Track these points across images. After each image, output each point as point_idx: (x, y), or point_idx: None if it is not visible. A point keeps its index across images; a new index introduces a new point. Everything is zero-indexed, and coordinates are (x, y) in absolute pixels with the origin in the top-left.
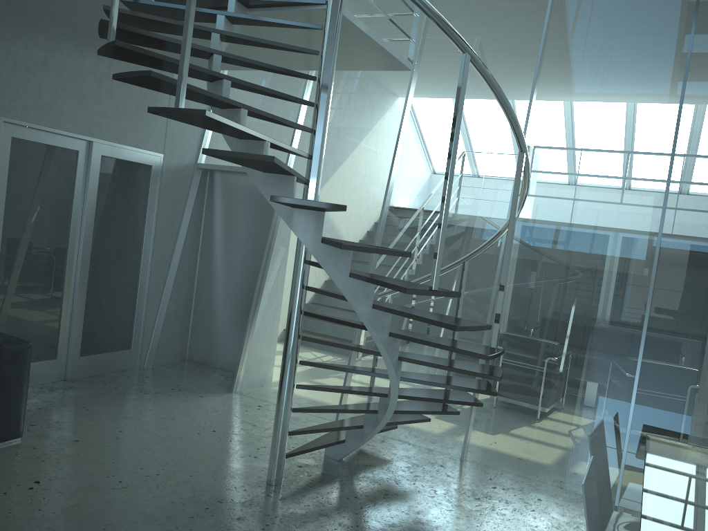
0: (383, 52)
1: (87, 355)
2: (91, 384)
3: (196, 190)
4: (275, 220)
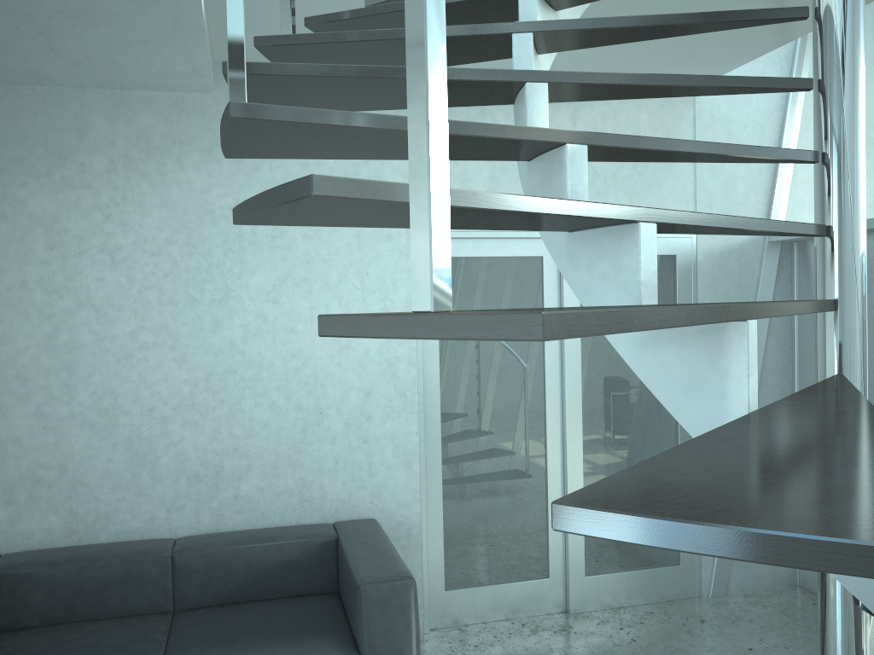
0: None
1: (598, 574)
2: (600, 625)
3: (773, 281)
4: None
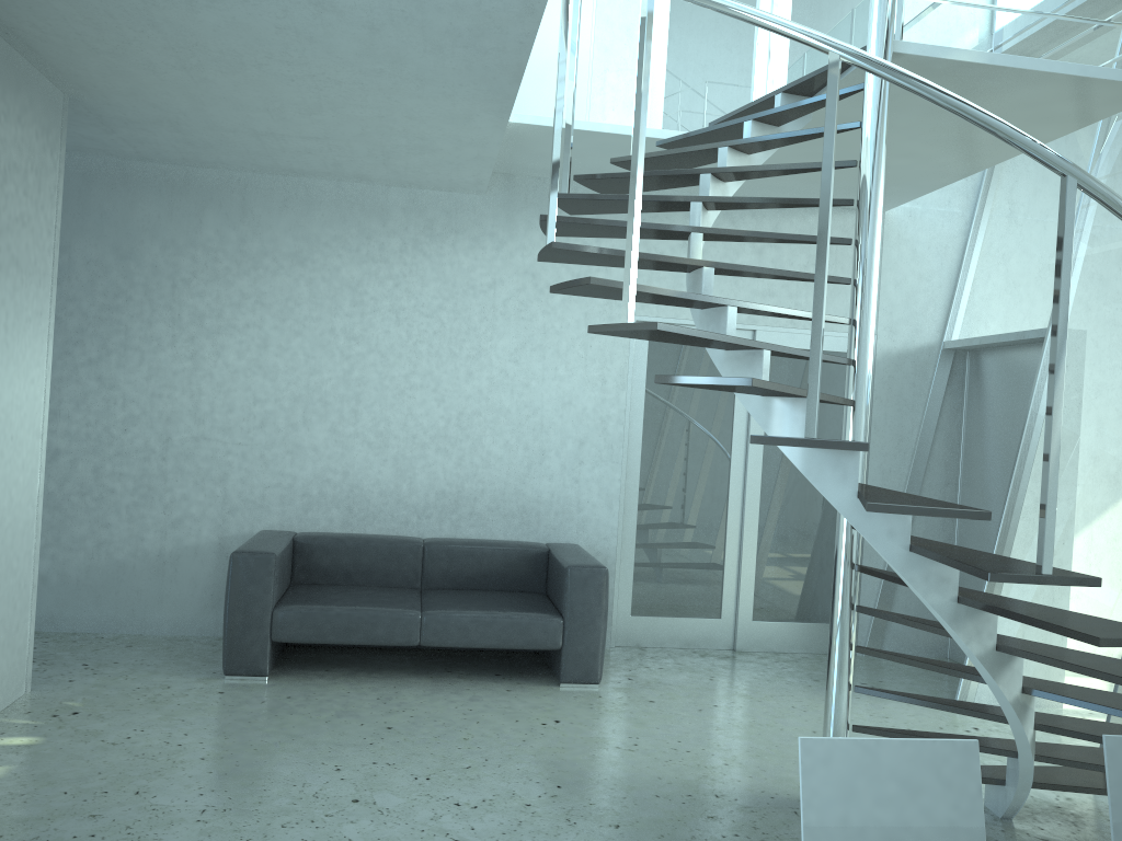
0: (1064, 78)
1: (764, 621)
2: (759, 659)
3: (945, 384)
4: (1030, 413)
